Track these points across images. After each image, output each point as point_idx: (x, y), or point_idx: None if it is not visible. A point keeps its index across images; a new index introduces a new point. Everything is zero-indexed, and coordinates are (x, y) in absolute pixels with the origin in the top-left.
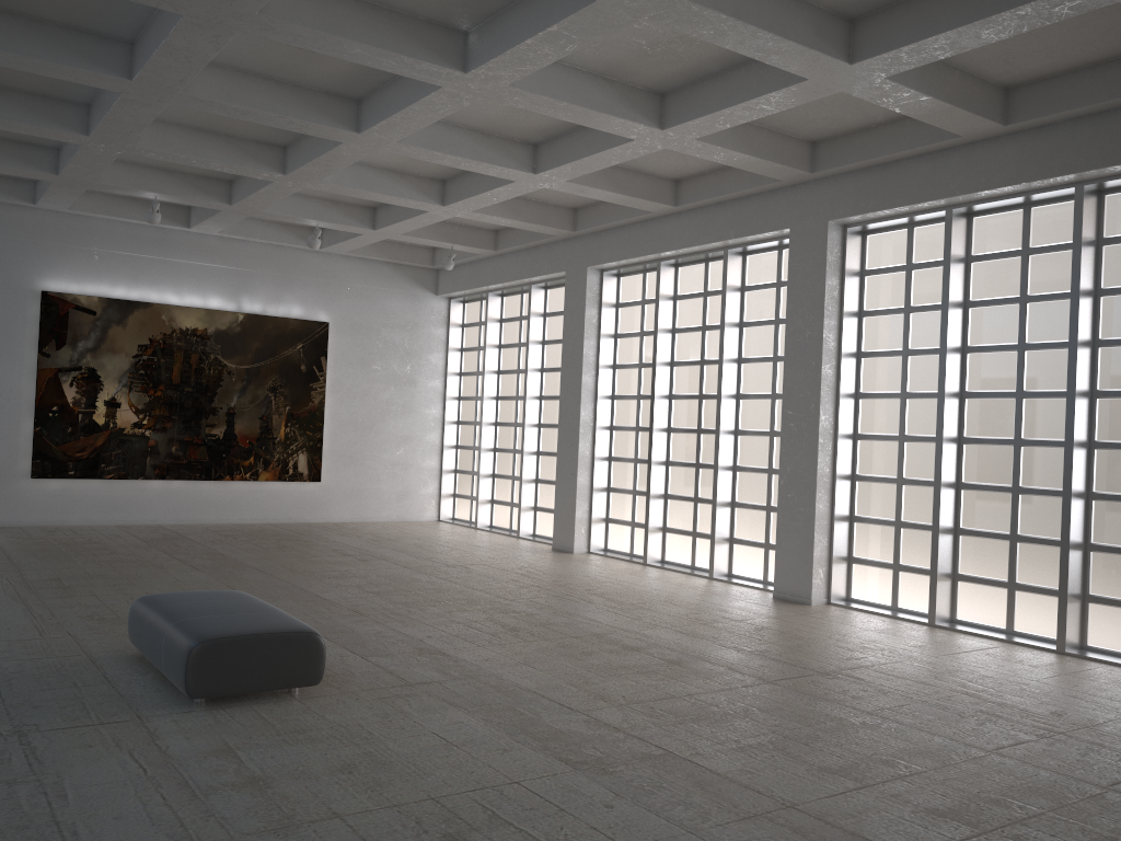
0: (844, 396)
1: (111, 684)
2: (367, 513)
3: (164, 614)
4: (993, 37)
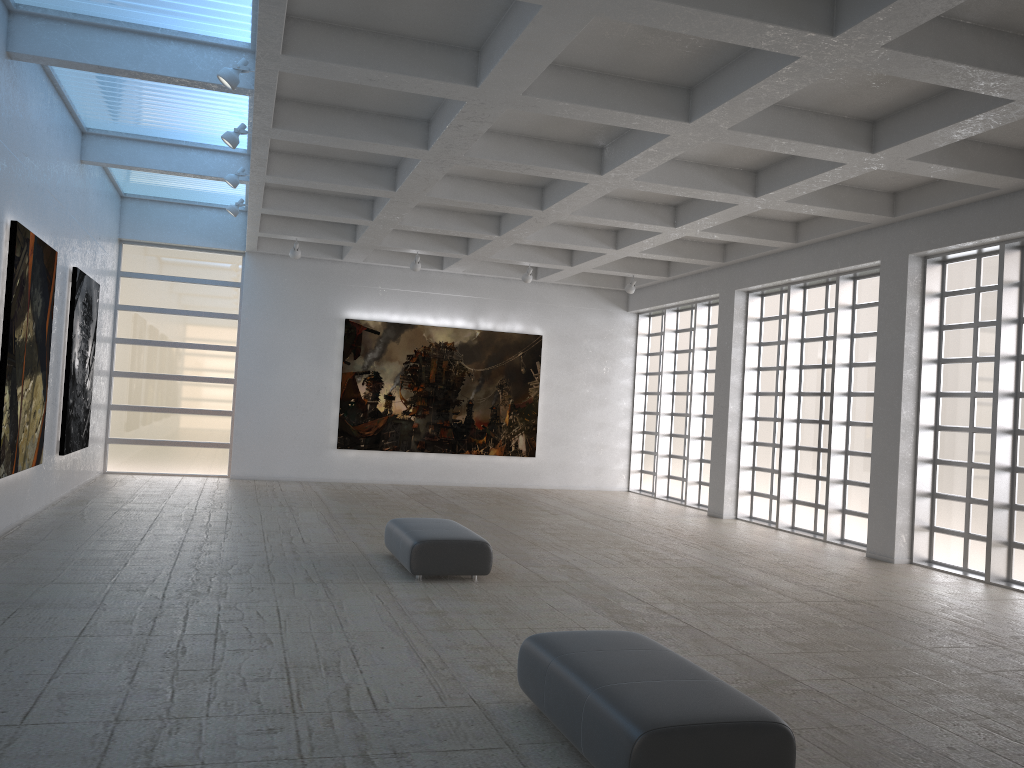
0: (925, 395)
1: (372, 567)
2: (570, 482)
3: (402, 528)
4: (971, 132)
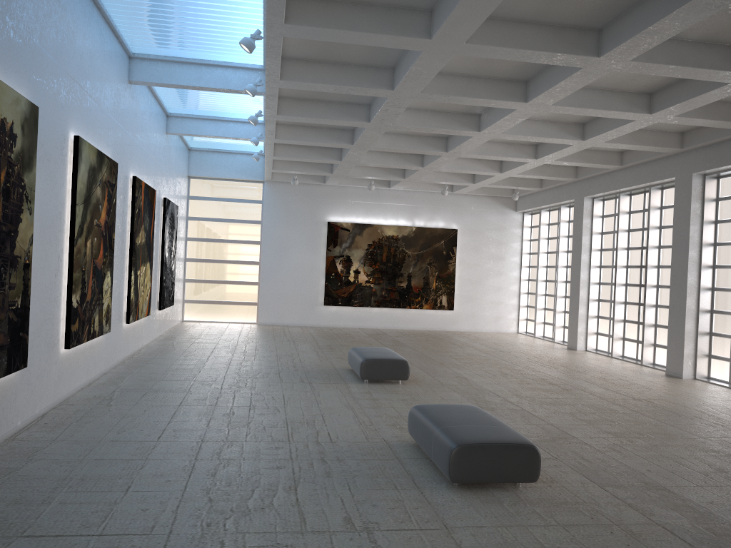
0: (704, 267)
1: (339, 375)
2: (478, 327)
3: (357, 352)
4: (710, 100)
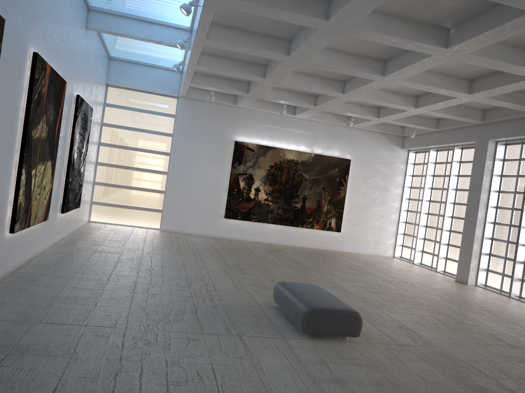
0: None
1: (268, 319)
2: (360, 249)
3: (292, 292)
4: None
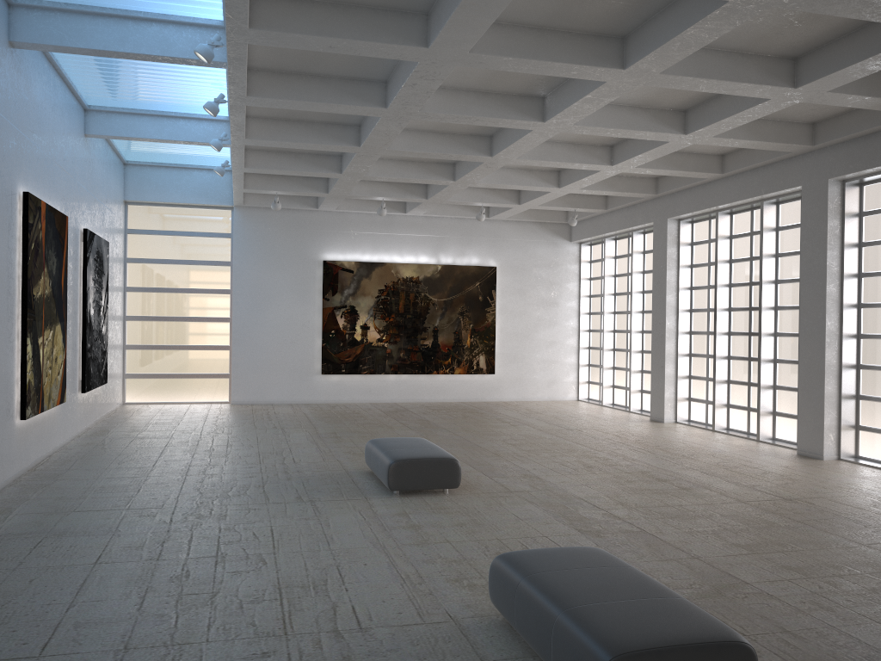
0: (847, 307)
1: (354, 484)
2: (527, 394)
3: (380, 448)
4: None
